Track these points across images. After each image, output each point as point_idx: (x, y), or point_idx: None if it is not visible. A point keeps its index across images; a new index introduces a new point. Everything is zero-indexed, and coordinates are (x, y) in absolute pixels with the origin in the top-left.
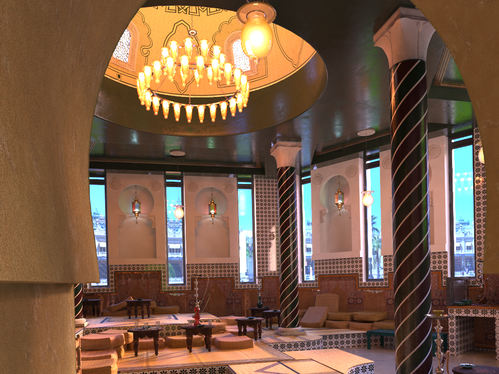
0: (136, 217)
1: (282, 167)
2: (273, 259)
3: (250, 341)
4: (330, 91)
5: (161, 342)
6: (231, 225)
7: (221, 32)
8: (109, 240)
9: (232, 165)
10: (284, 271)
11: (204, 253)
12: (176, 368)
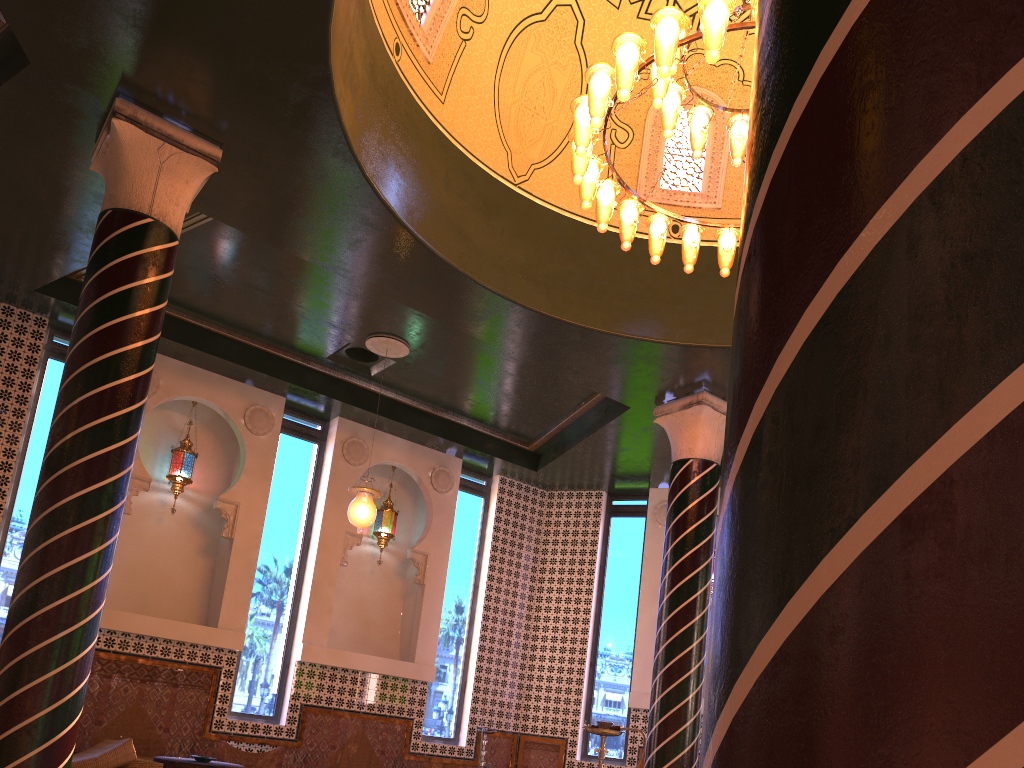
0: (175, 494)
1: (699, 460)
2: (510, 686)
3: None
4: None
5: None
6: (431, 578)
7: None
8: None
9: (477, 426)
10: (673, 736)
11: (340, 639)
12: None
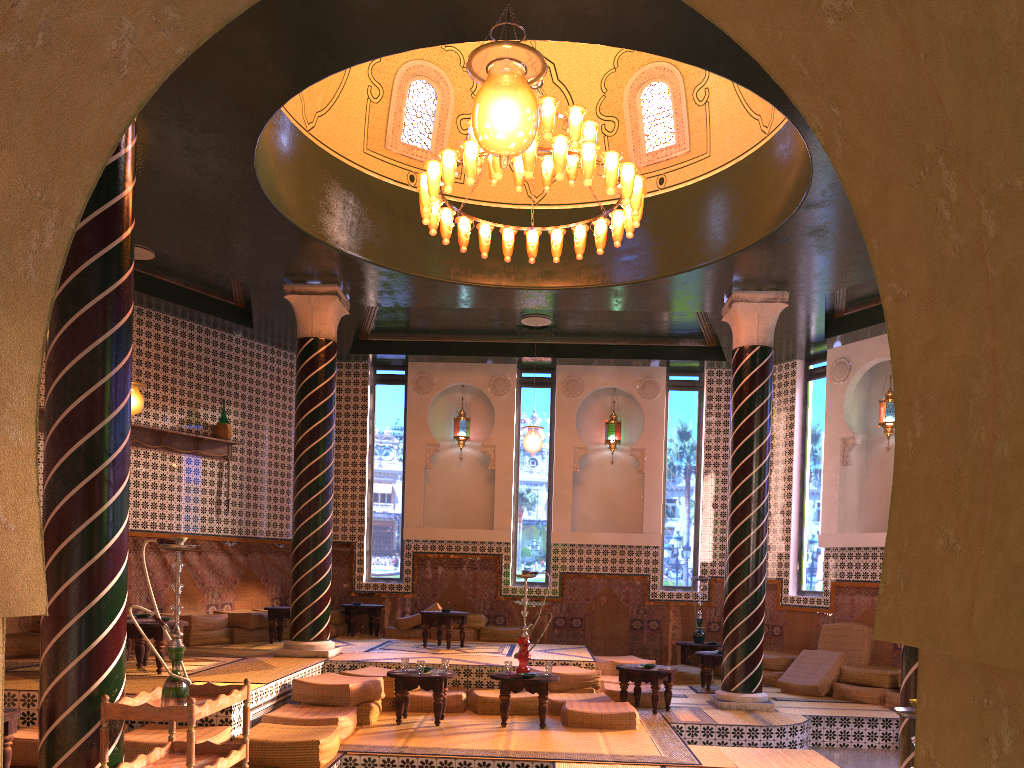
0: (460, 448)
1: (743, 348)
2: None
3: (629, 716)
4: (825, 183)
5: (458, 700)
6: (649, 467)
7: (618, 70)
8: (407, 492)
9: (655, 343)
10: (734, 571)
11: (592, 523)
12: (452, 757)
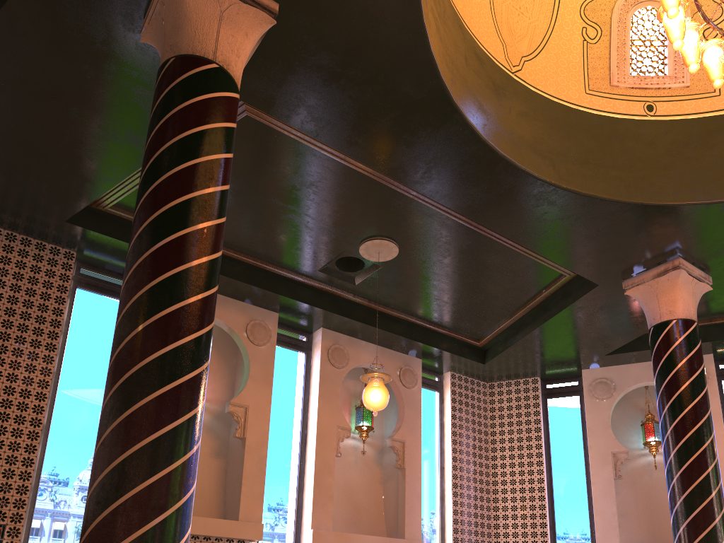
0: None
1: (682, 320)
2: None
3: None
4: None
5: None
6: (409, 462)
7: None
8: None
9: (438, 327)
10: None
11: (337, 523)
12: None
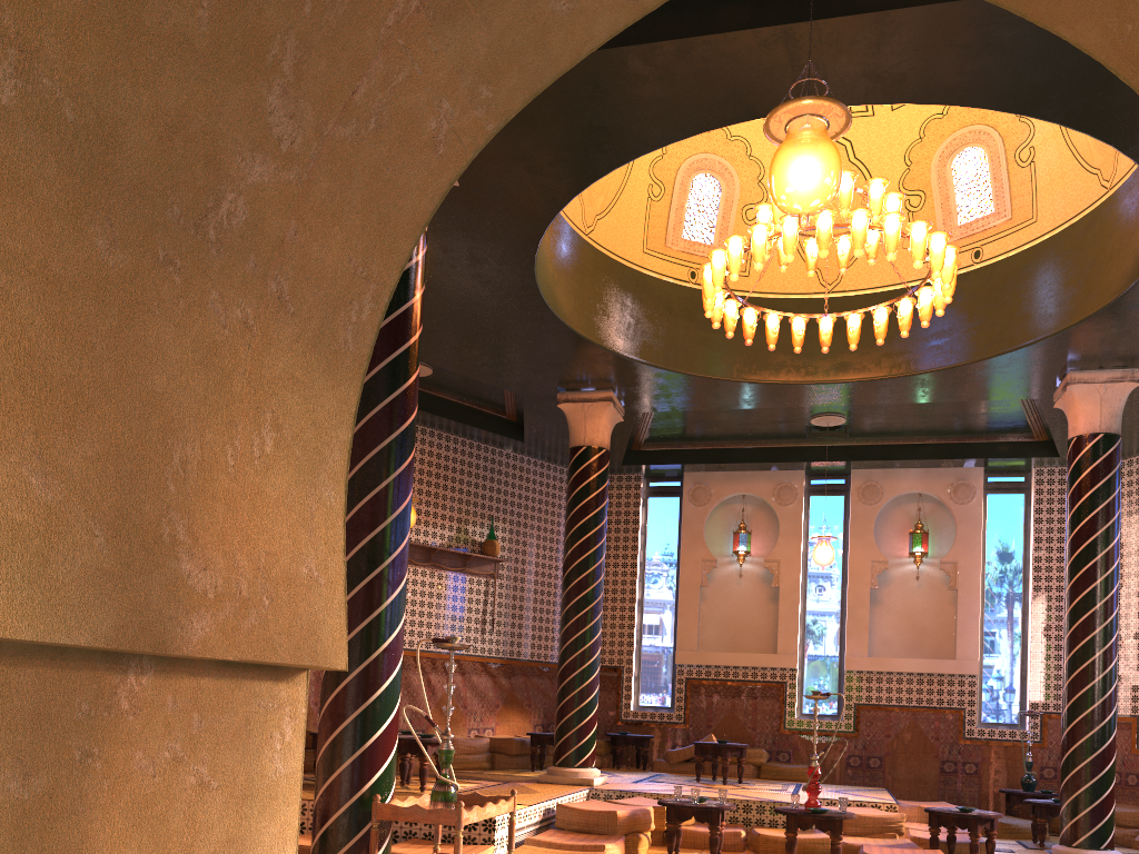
0: (739, 564)
1: (1081, 437)
2: None
3: None
4: None
5: (736, 837)
6: (963, 583)
7: (925, 140)
8: (680, 613)
9: (969, 439)
10: (1073, 700)
11: (893, 647)
12: None
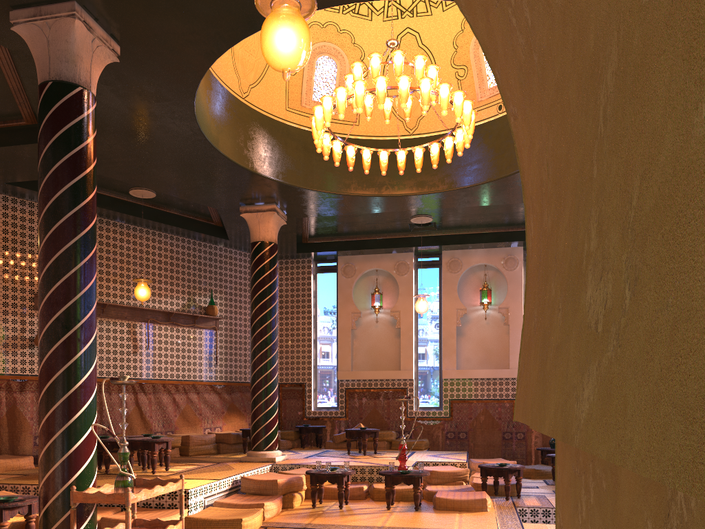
0: (376, 314)
1: None
2: None
3: (481, 501)
4: None
5: (360, 490)
6: (513, 320)
7: (465, 31)
8: (339, 347)
9: (512, 229)
10: None
11: (473, 363)
12: None
